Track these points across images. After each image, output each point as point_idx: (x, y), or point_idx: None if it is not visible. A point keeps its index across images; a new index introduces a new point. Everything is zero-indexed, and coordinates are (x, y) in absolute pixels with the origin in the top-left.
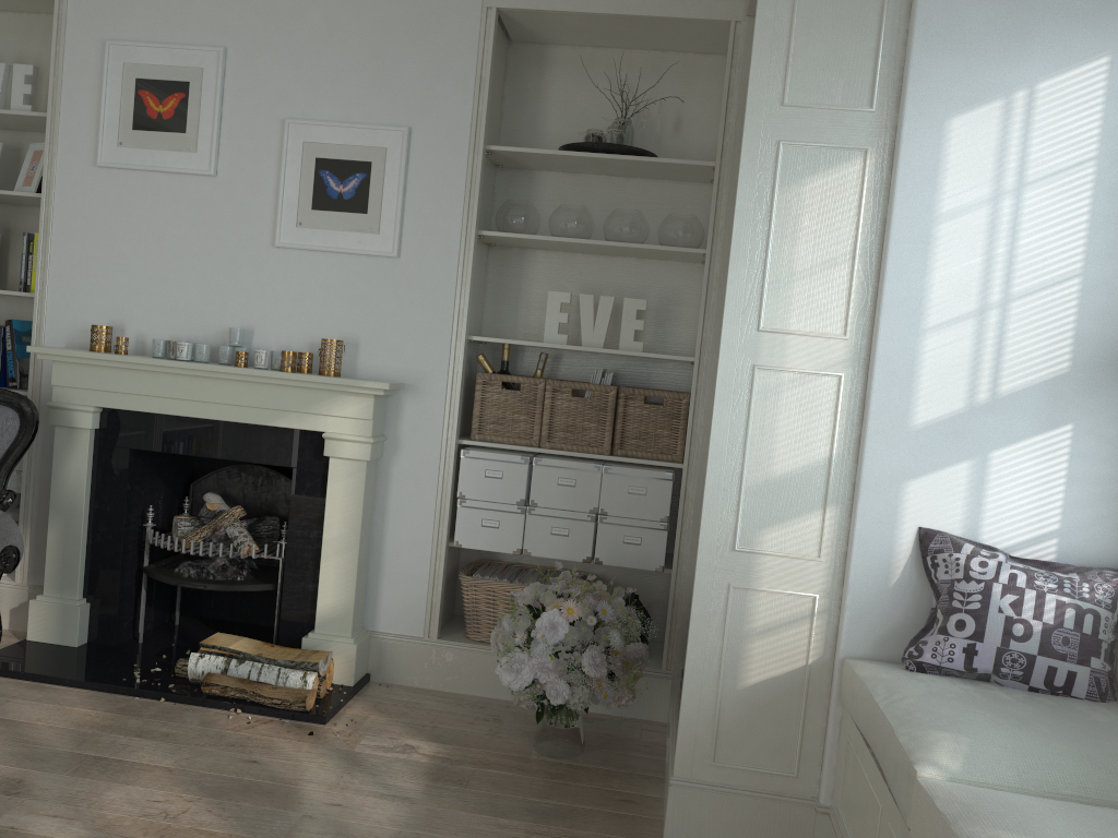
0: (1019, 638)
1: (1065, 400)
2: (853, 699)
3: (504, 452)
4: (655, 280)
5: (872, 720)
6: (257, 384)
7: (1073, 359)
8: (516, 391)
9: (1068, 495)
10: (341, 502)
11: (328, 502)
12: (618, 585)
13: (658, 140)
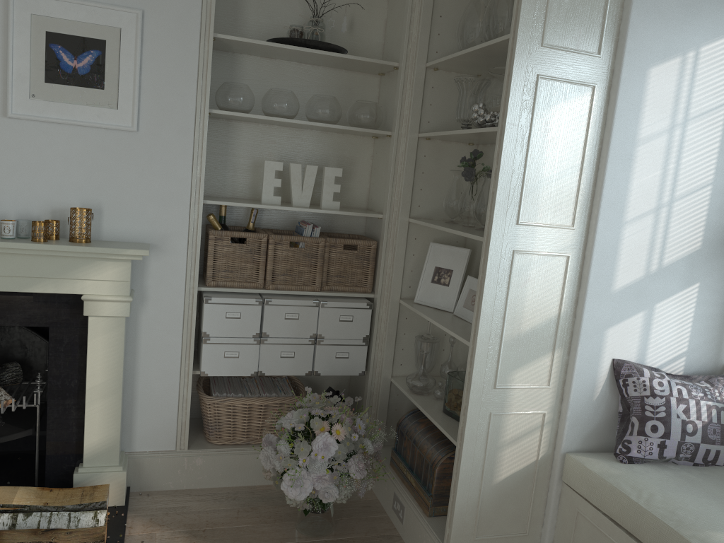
0: (690, 434)
1: (696, 267)
2: (590, 488)
3: (237, 295)
4: (335, 149)
5: (635, 515)
6: (8, 254)
7: (703, 240)
8: (243, 244)
9: (693, 329)
10: (102, 354)
11: (89, 355)
12: (310, 379)
13: (337, 36)
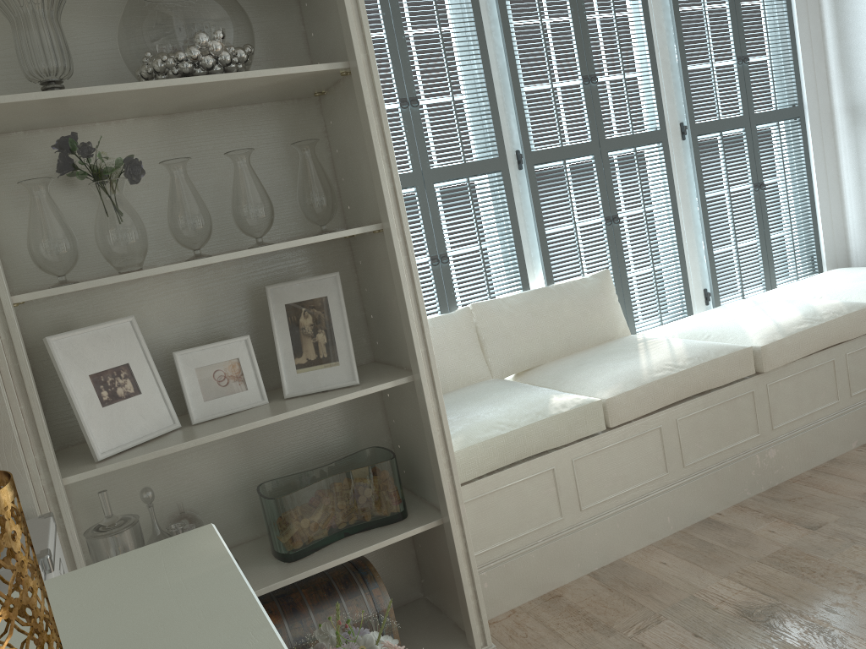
0: None
1: None
2: (462, 468)
3: None
4: None
5: (516, 440)
6: None
7: None
8: None
9: None
10: None
11: None
12: None
13: None
